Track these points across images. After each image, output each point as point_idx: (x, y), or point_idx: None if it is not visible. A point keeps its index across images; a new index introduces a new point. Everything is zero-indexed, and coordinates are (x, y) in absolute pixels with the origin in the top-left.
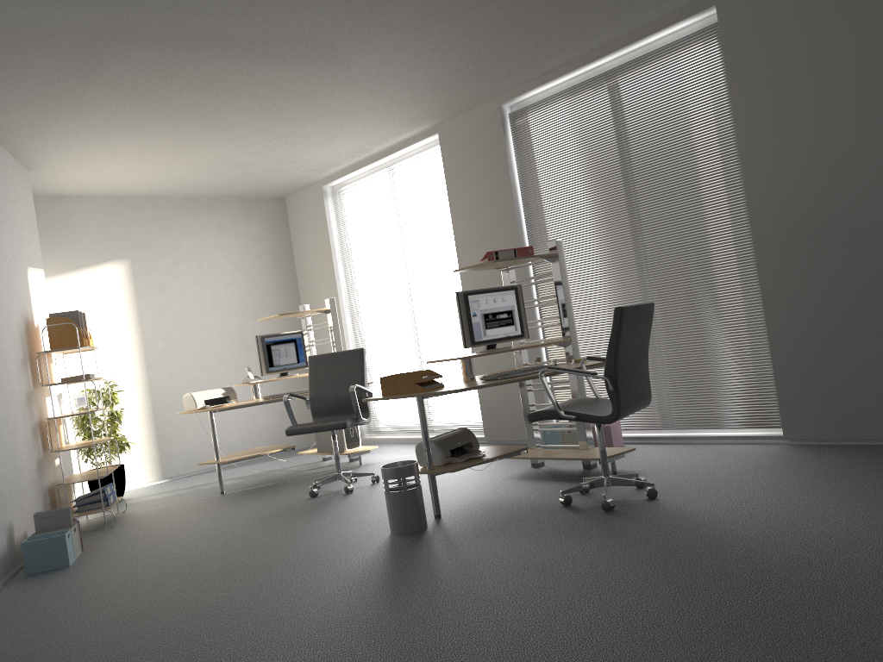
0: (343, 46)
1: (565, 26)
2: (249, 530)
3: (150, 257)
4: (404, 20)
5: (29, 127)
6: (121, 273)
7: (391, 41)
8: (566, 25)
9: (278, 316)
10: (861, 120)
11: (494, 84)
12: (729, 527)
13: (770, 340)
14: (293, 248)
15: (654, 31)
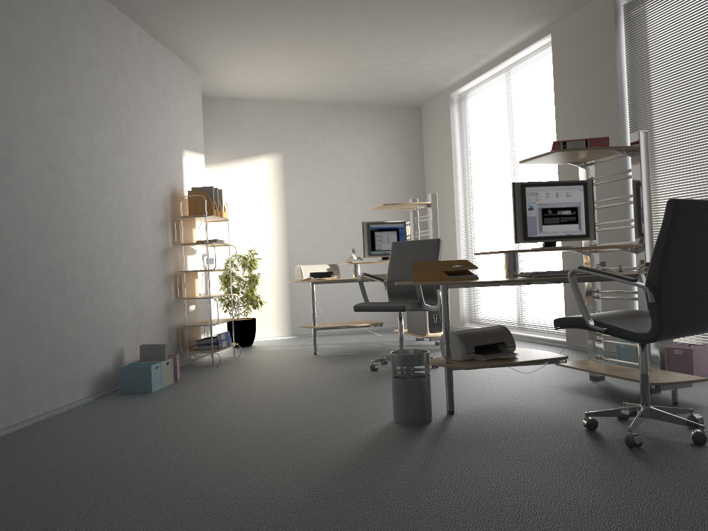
0: None
1: None
2: (294, 390)
3: (299, 152)
4: None
5: (179, 30)
6: (274, 164)
7: None
8: None
9: (383, 206)
10: None
11: None
12: None
13: None
14: (424, 151)
15: None
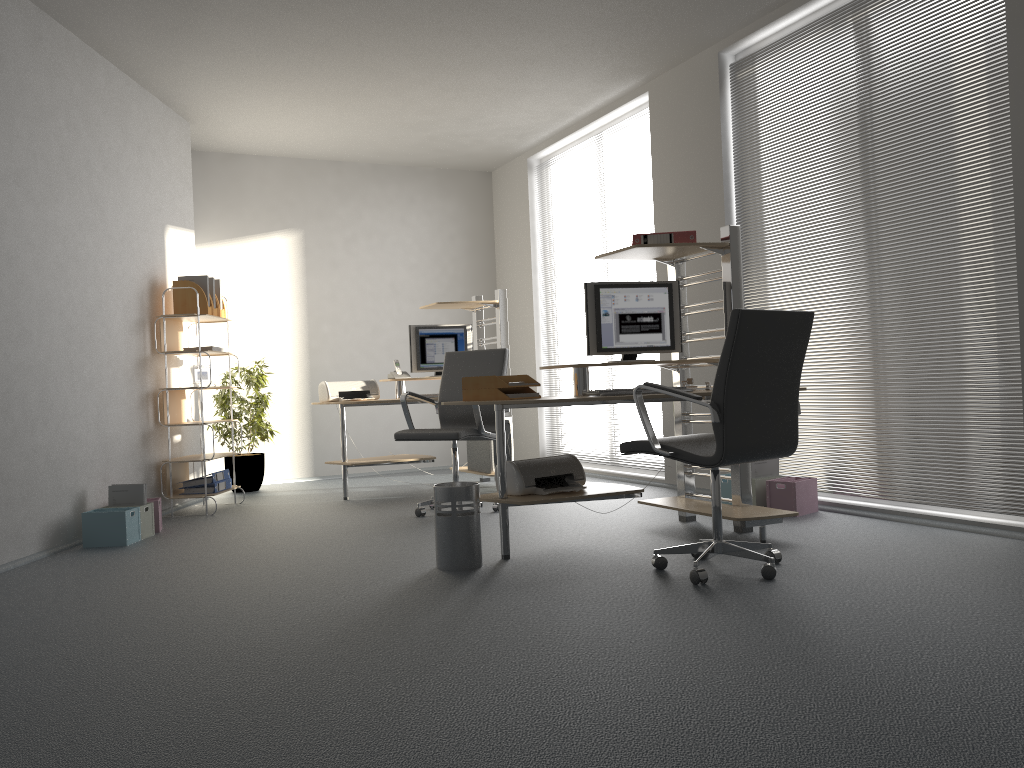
0: None
1: None
2: (315, 539)
3: (326, 229)
4: None
5: (164, 67)
6: (291, 244)
7: None
8: None
9: (437, 305)
10: None
11: (705, 23)
12: (817, 632)
13: None
14: (495, 232)
15: None
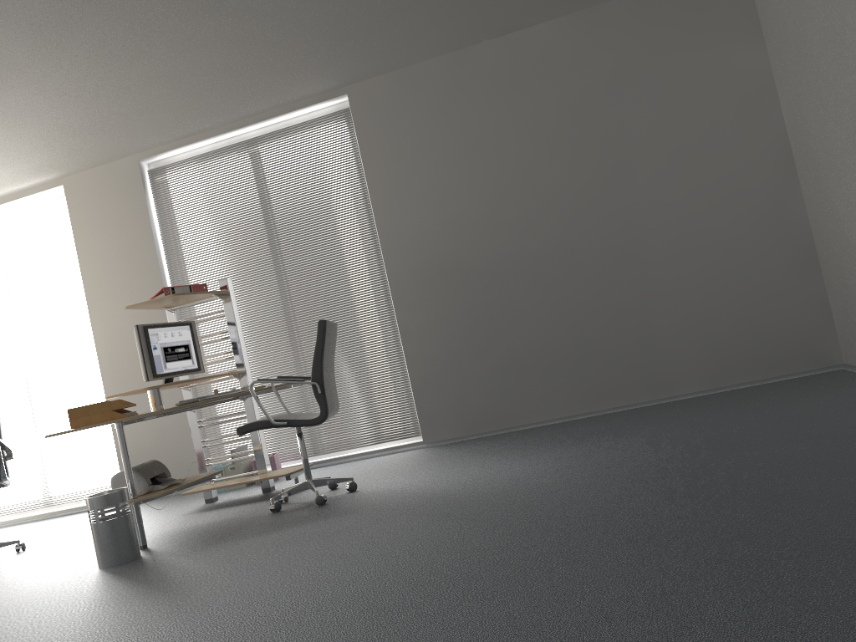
0: (3, 69)
1: (225, 90)
2: None
3: None
4: (81, 54)
5: None
6: None
7: (58, 74)
8: (226, 90)
9: None
10: (463, 190)
11: (139, 139)
12: (438, 487)
13: (407, 363)
14: None
15: (295, 108)
